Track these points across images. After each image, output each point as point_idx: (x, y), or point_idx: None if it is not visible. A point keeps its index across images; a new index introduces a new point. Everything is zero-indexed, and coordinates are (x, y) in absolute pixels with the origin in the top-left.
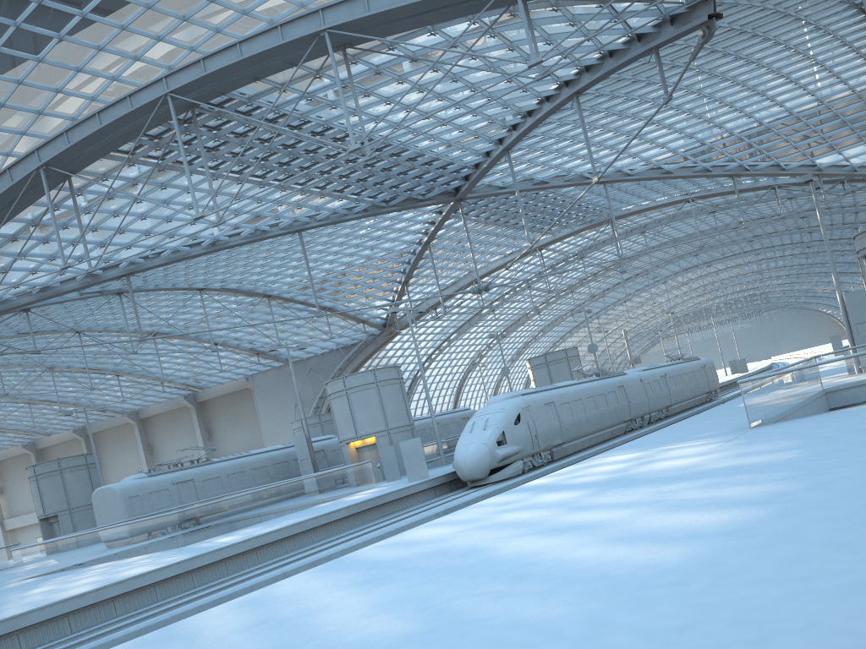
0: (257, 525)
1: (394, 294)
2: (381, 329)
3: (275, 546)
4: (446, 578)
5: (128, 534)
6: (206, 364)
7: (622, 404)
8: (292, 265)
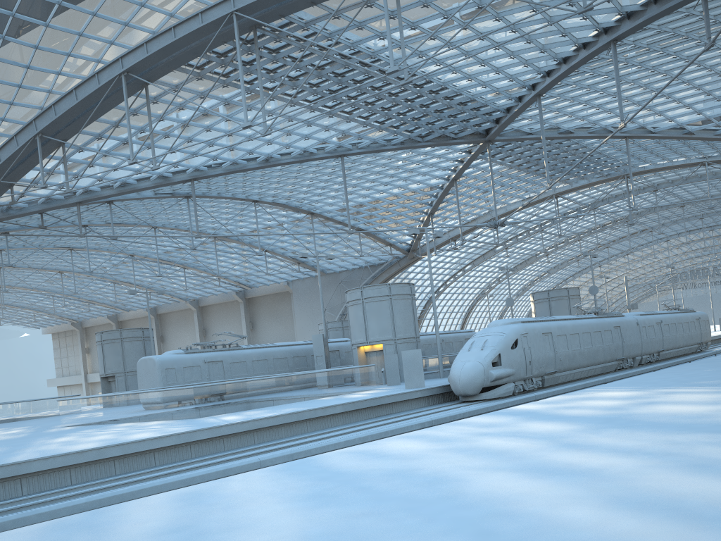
0: (263, 408)
1: (420, 223)
2: (405, 253)
3: (271, 430)
4: (397, 513)
5: (150, 400)
6: (256, 267)
7: (617, 343)
8: (334, 188)
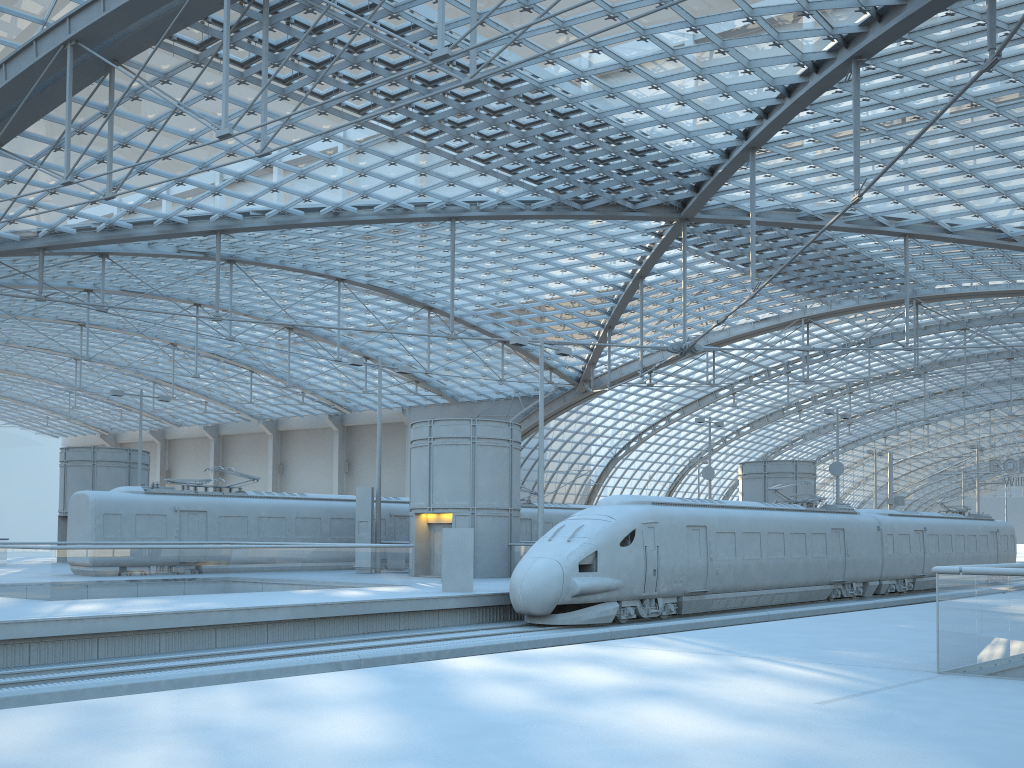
0: (180, 597)
1: (594, 340)
2: (574, 383)
3: (138, 638)
4: None
5: None
6: (356, 381)
7: (834, 556)
8: (458, 272)
